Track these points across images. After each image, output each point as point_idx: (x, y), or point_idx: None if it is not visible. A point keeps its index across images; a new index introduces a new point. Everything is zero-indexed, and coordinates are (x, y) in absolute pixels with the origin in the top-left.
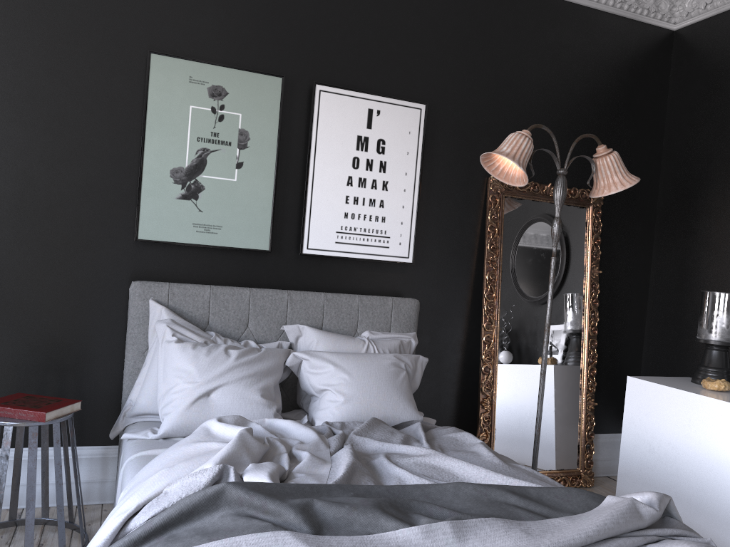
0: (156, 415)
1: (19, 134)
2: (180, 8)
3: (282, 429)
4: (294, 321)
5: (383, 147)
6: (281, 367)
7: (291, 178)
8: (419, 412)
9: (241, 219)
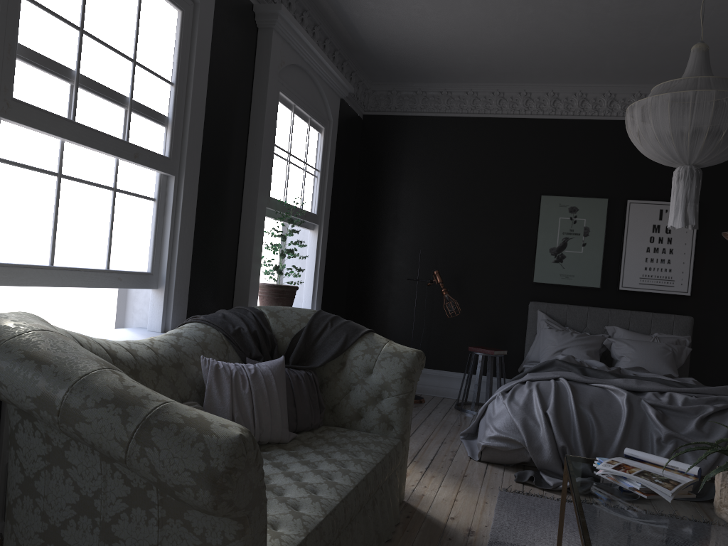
0: (538, 362)
1: (484, 237)
2: (555, 171)
3: (590, 363)
4: (612, 325)
5: (670, 229)
6: (600, 344)
7: (613, 249)
8: (676, 373)
9: (584, 272)
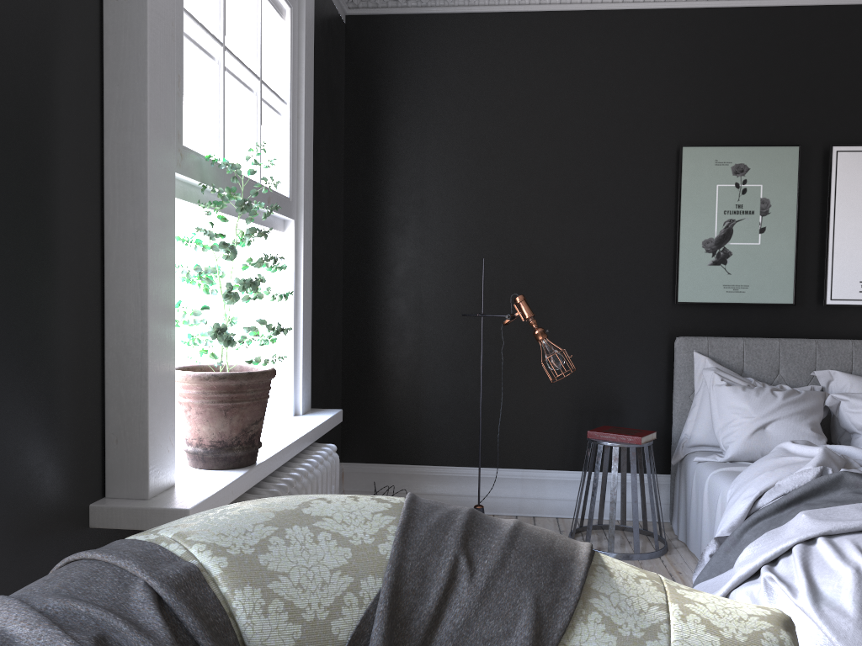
0: (709, 446)
1: (584, 228)
2: (703, 103)
3: (845, 453)
4: (823, 367)
5: None
6: (822, 406)
7: (810, 236)
8: None
9: (765, 278)
